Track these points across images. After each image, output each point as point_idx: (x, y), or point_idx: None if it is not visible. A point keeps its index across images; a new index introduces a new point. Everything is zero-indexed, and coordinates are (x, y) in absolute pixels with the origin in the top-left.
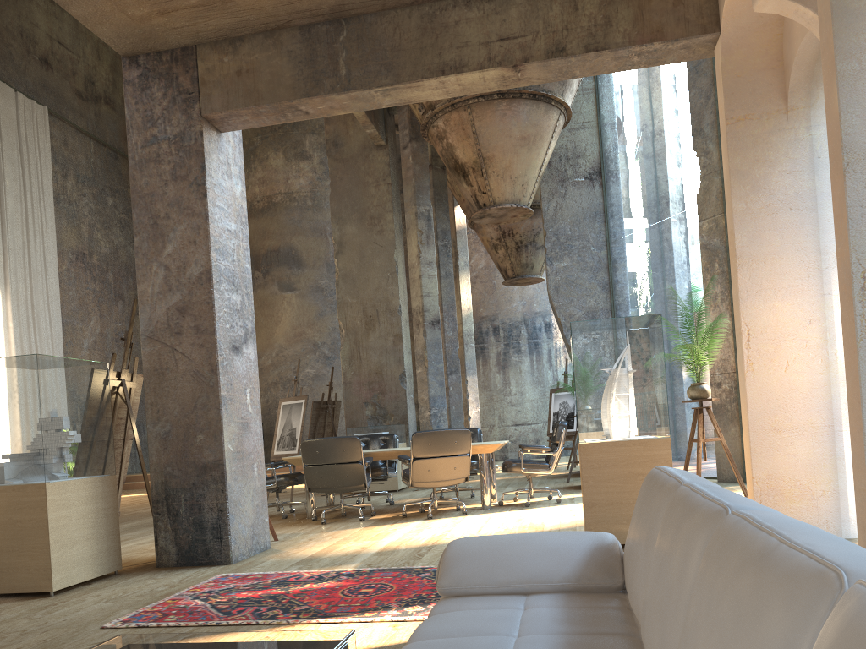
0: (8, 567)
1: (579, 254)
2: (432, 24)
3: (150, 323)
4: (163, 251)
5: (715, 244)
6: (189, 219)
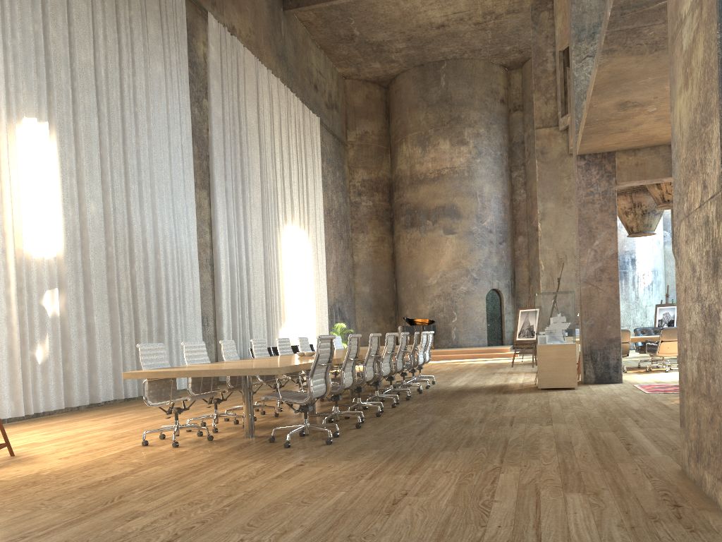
0: (556, 377)
1: None
2: None
3: (585, 275)
4: (593, 243)
5: None
6: (607, 229)
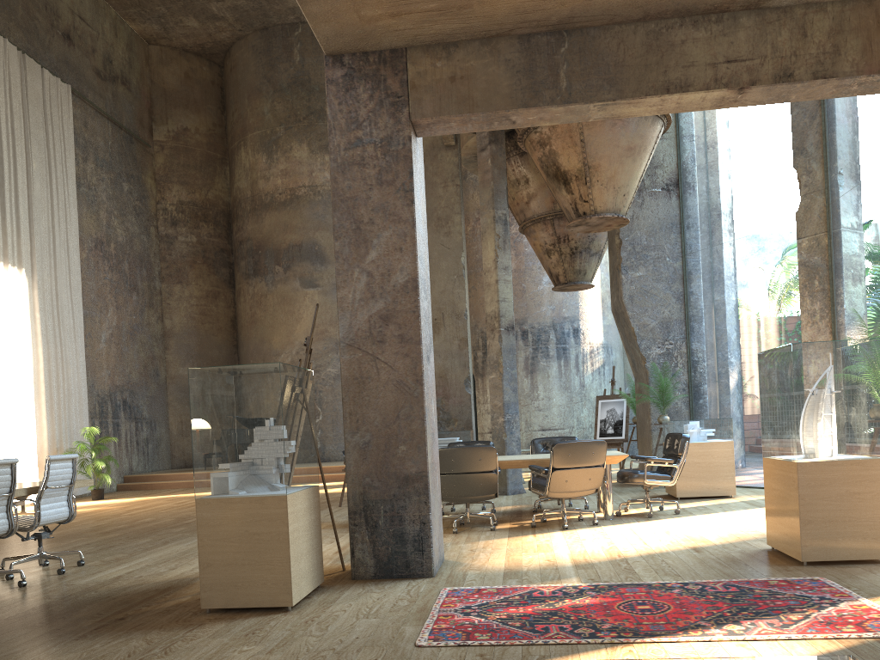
0: (243, 581)
1: (655, 265)
2: (658, 42)
3: (350, 330)
4: (366, 257)
5: (816, 262)
6: (394, 225)
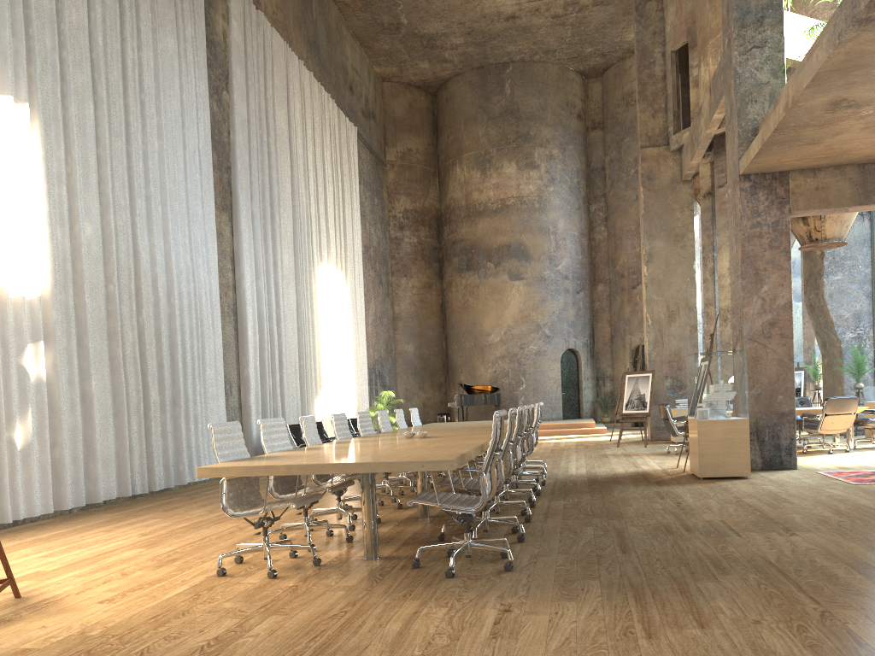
0: (723, 463)
1: (850, 271)
2: None
3: (750, 330)
4: (761, 289)
5: None
6: (778, 271)
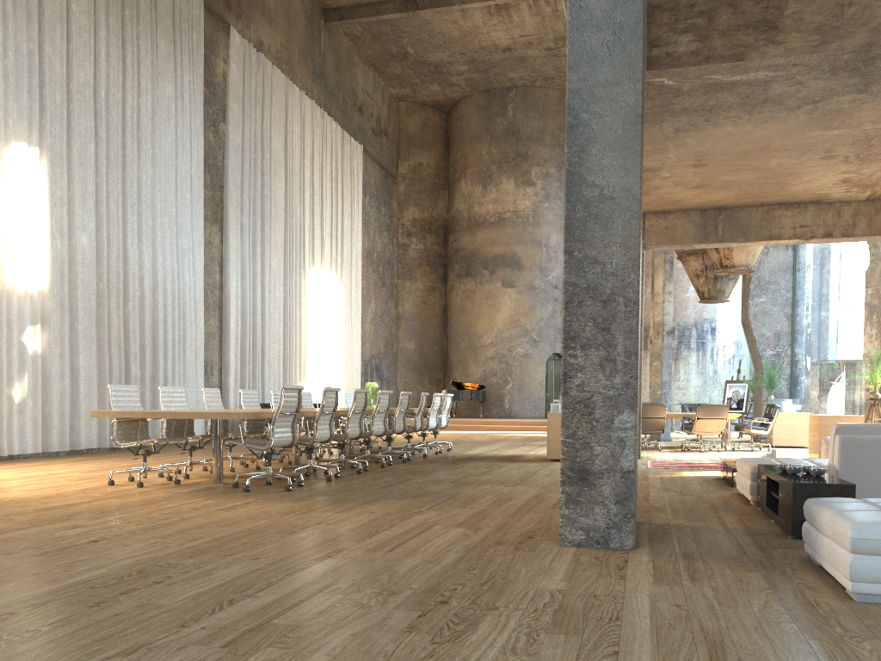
0: None
1: (773, 294)
2: (767, 216)
3: None
4: None
5: (875, 304)
6: None
